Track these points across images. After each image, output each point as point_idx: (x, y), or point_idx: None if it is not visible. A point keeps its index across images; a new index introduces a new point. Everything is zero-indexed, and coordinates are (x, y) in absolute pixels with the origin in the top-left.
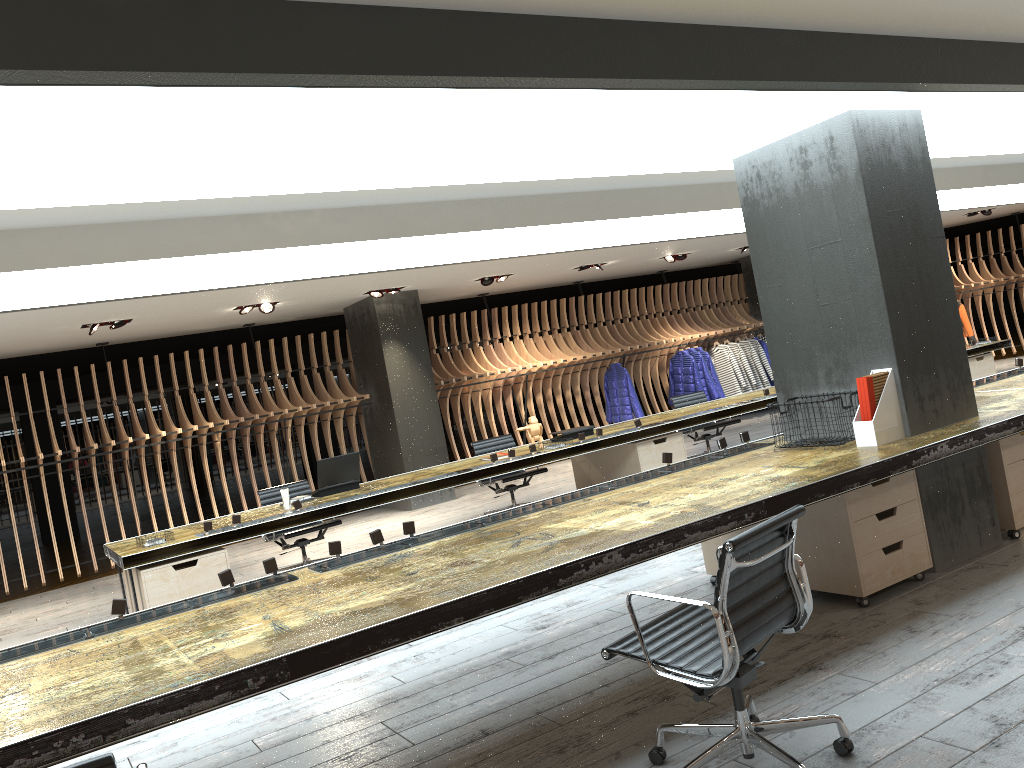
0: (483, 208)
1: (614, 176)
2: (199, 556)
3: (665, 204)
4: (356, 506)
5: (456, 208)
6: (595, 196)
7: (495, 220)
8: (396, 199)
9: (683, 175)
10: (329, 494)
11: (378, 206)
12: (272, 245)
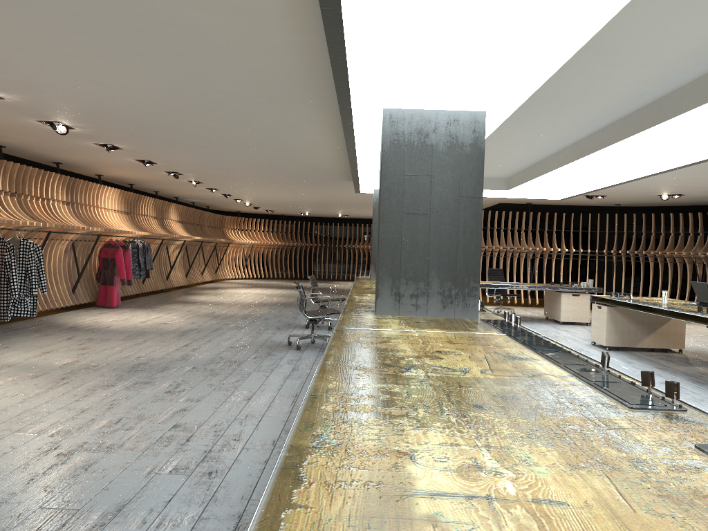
0: (605, 133)
1: (597, 105)
2: (601, 305)
3: (686, 101)
4: (662, 312)
5: (597, 135)
6: (648, 108)
7: (607, 140)
8: (570, 138)
9: (643, 84)
10: (701, 306)
11: (579, 140)
12: (559, 166)
